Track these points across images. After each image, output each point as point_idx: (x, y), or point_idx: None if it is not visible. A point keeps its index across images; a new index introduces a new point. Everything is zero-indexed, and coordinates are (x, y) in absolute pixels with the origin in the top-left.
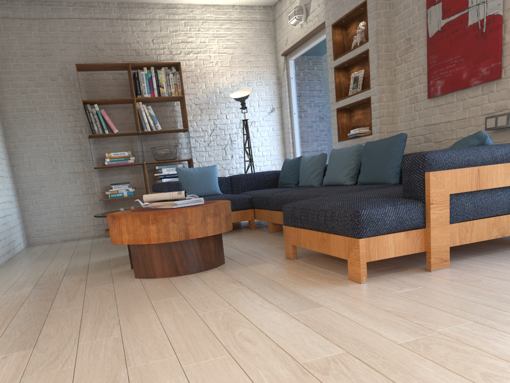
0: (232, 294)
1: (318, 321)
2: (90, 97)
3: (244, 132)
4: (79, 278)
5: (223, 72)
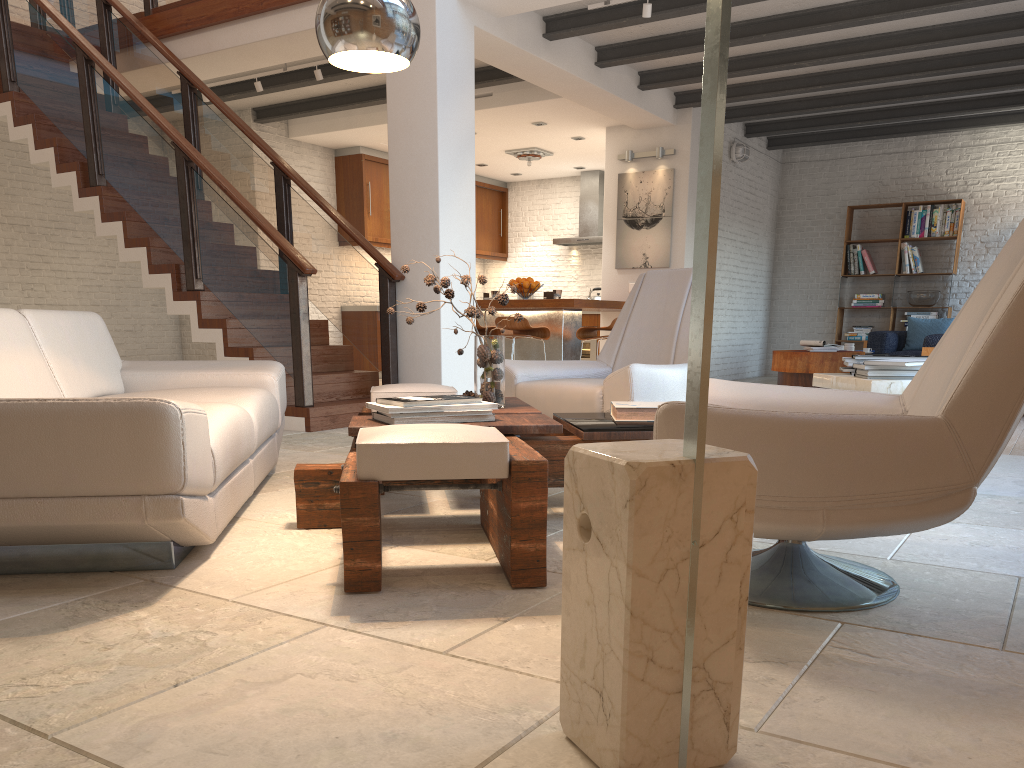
0: None
1: None
2: (861, 235)
3: None
4: None
5: None
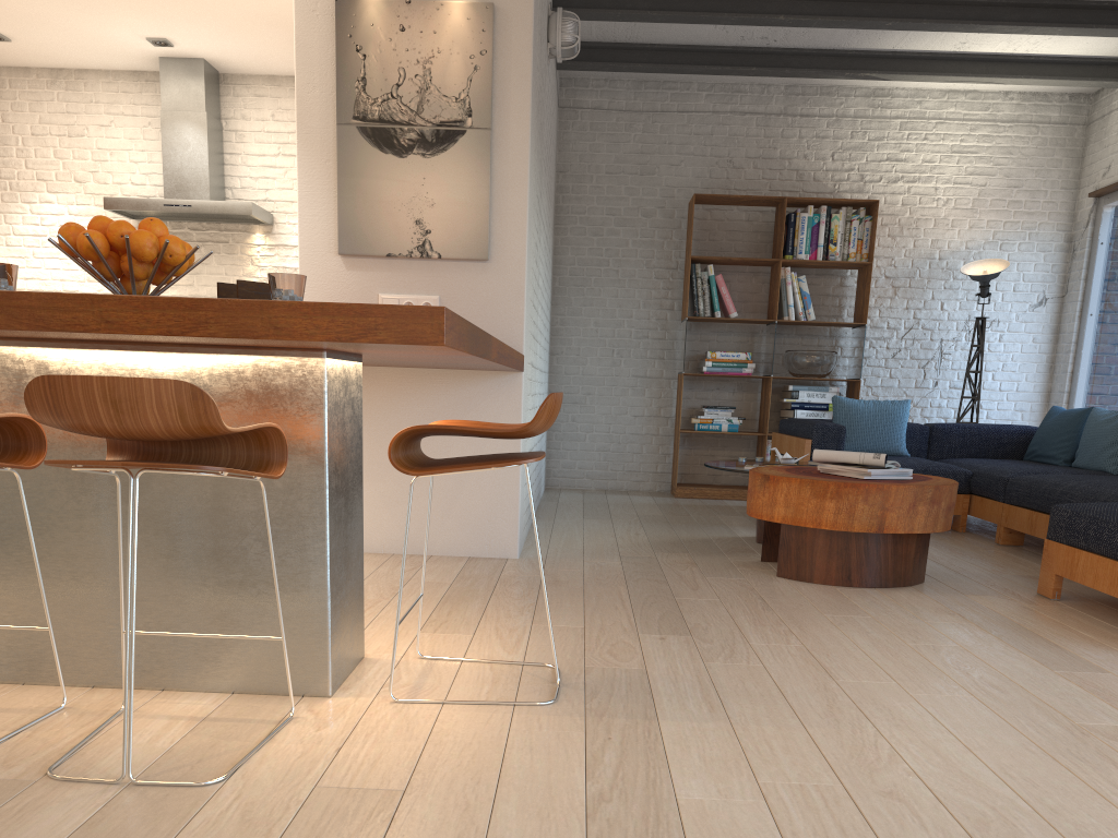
0: (953, 629)
1: (1101, 687)
2: (700, 250)
3: (971, 339)
4: (682, 559)
5: (956, 220)
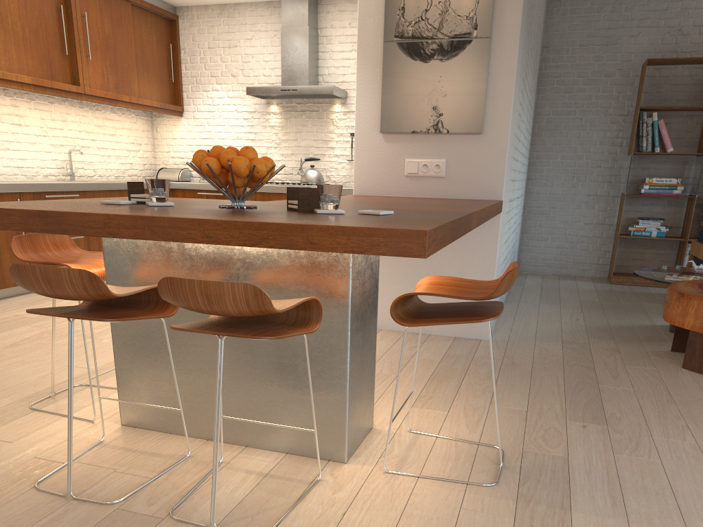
0: None
1: None
2: (648, 100)
3: None
4: (608, 346)
5: None
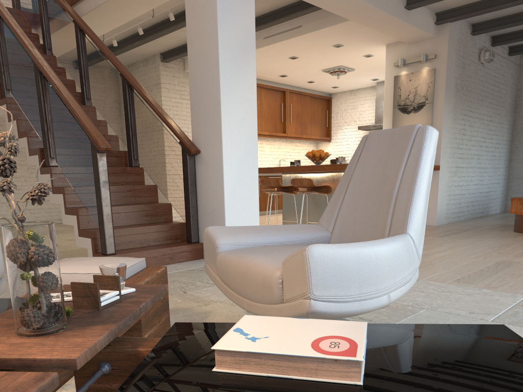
0: None
1: None
2: None
3: None
4: (492, 227)
5: None
